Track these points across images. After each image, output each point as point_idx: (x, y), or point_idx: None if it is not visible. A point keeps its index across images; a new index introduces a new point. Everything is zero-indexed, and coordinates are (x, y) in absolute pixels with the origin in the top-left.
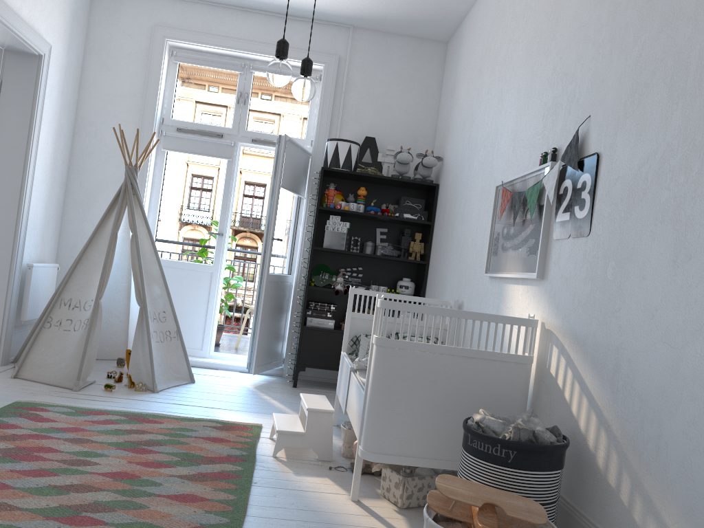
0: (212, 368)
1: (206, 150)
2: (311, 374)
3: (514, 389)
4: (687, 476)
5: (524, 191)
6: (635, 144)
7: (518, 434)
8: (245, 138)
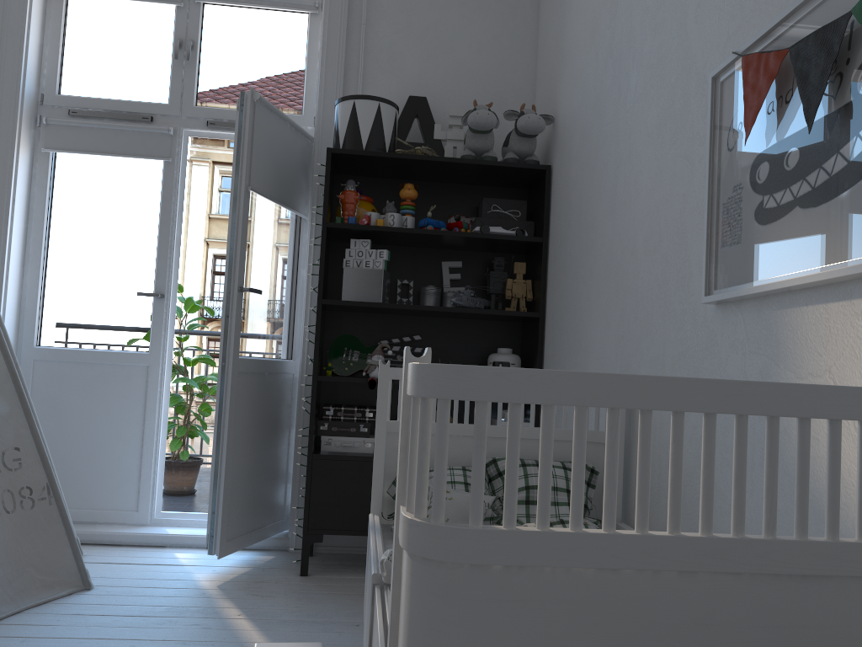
0: (154, 544)
1: (124, 146)
2: (342, 541)
3: None
4: None
5: (842, 16)
6: None
7: None
8: (194, 121)
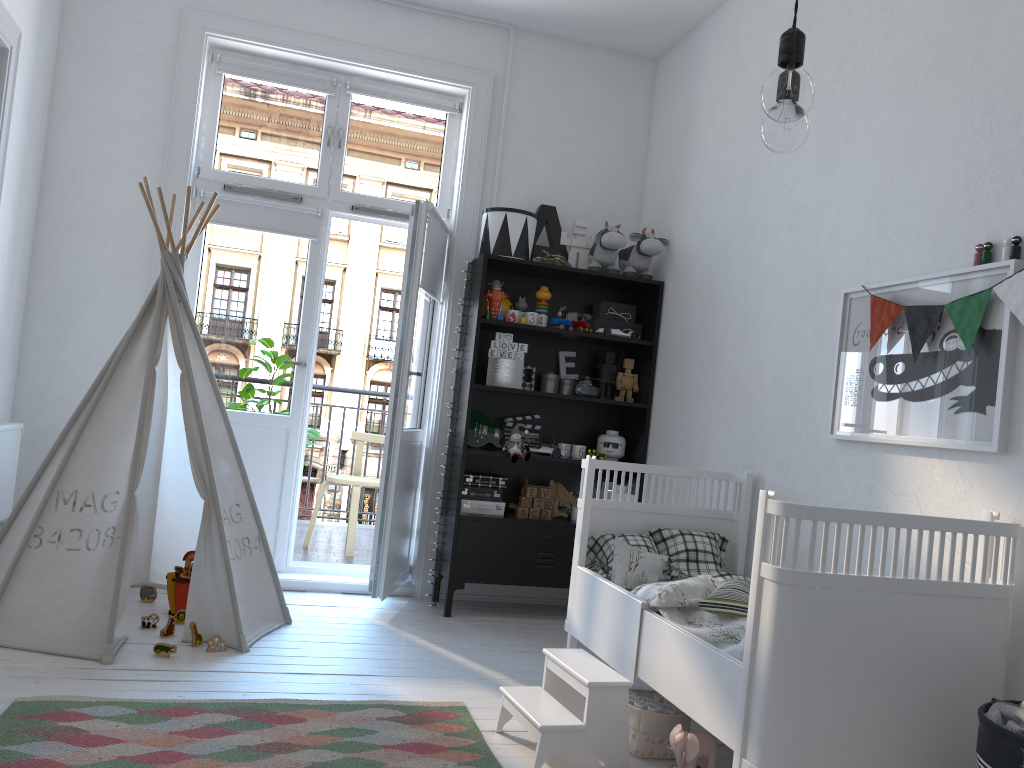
0: (295, 589)
1: (275, 224)
2: (460, 589)
3: (993, 643)
4: None
5: (938, 305)
6: None
7: None
8: (339, 204)
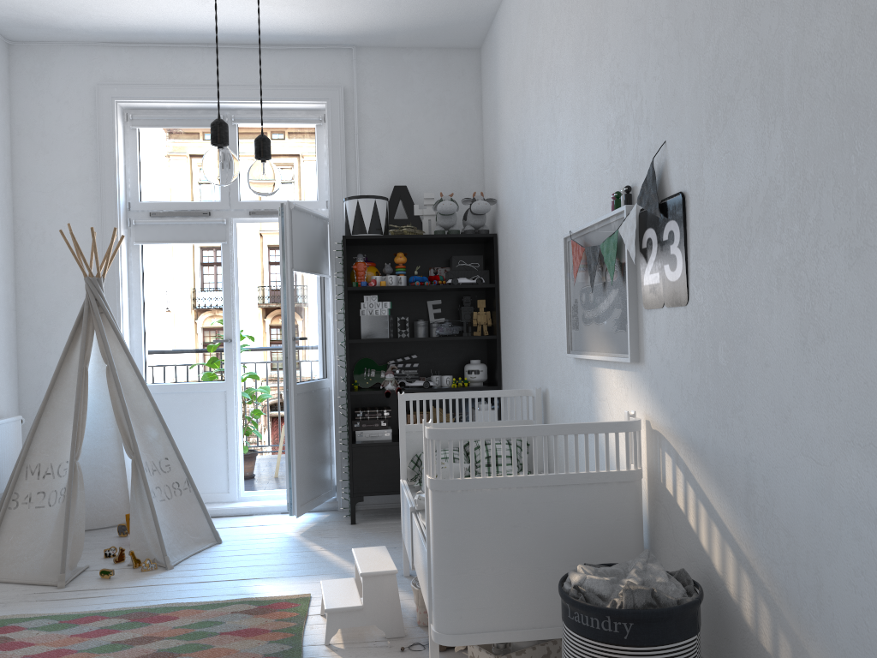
0: (244, 514)
1: (192, 236)
2: (374, 500)
3: (623, 517)
4: (864, 646)
5: (598, 245)
6: (728, 179)
7: (632, 599)
8: (240, 212)
